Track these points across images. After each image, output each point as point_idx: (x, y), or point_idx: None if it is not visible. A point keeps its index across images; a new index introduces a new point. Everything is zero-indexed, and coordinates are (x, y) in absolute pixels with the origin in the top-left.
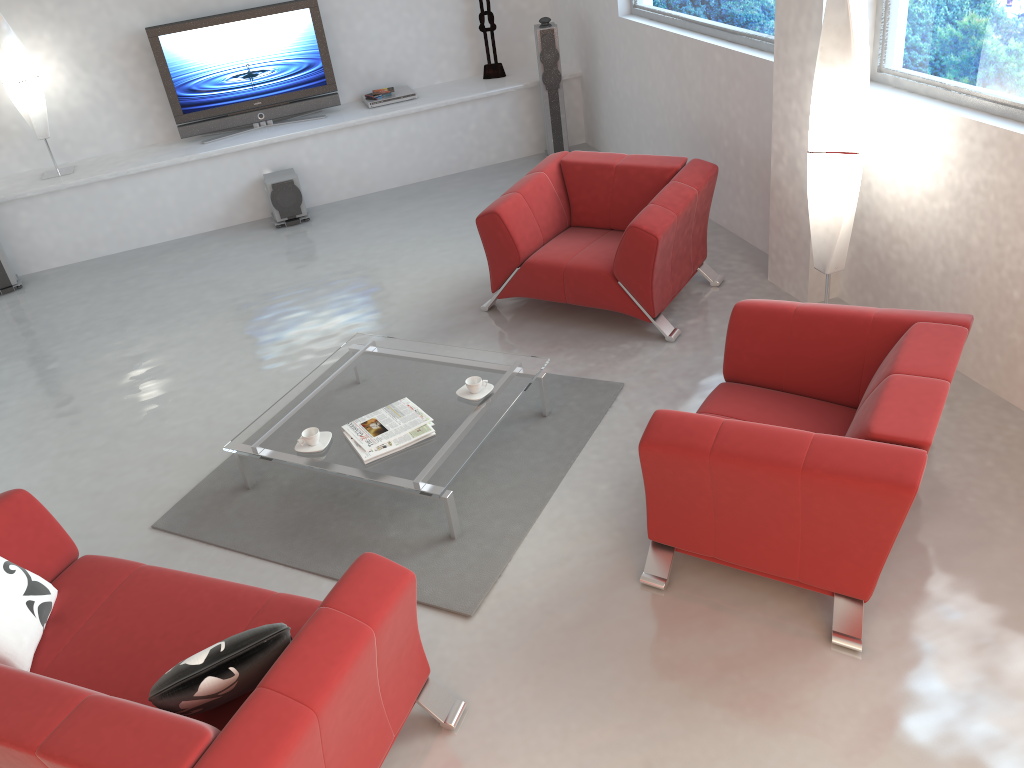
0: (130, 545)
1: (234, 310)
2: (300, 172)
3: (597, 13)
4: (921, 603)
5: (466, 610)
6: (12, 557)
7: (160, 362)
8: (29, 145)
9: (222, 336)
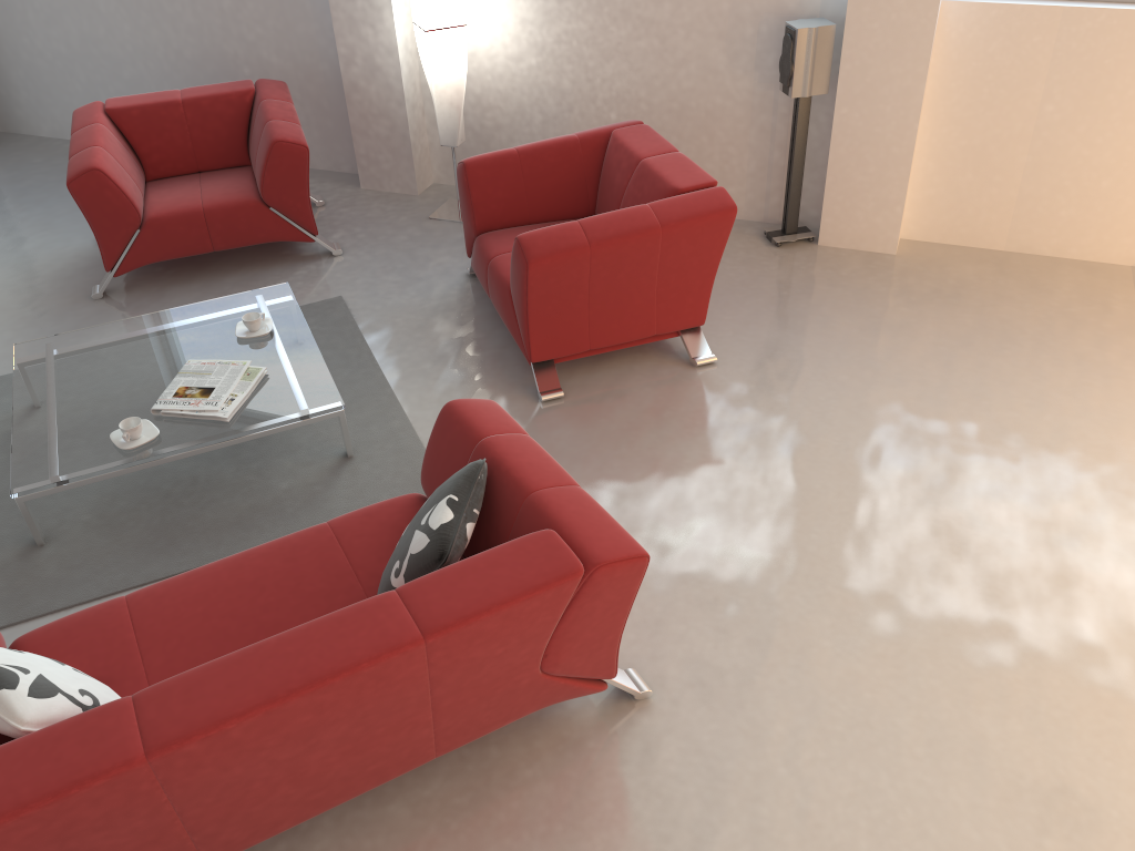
0: None
1: None
2: None
3: None
4: (713, 324)
5: None
6: None
7: None
8: None
9: None
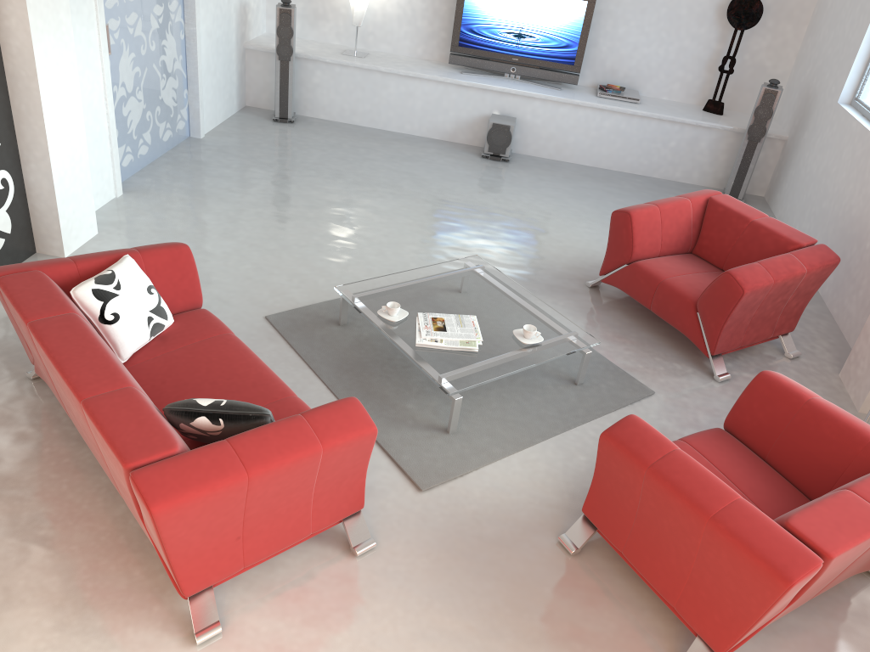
0: (245, 321)
1: (413, 201)
2: (520, 123)
3: (822, 93)
4: None
5: (421, 485)
6: (158, 285)
7: (342, 213)
8: (346, 27)
9: (393, 215)
